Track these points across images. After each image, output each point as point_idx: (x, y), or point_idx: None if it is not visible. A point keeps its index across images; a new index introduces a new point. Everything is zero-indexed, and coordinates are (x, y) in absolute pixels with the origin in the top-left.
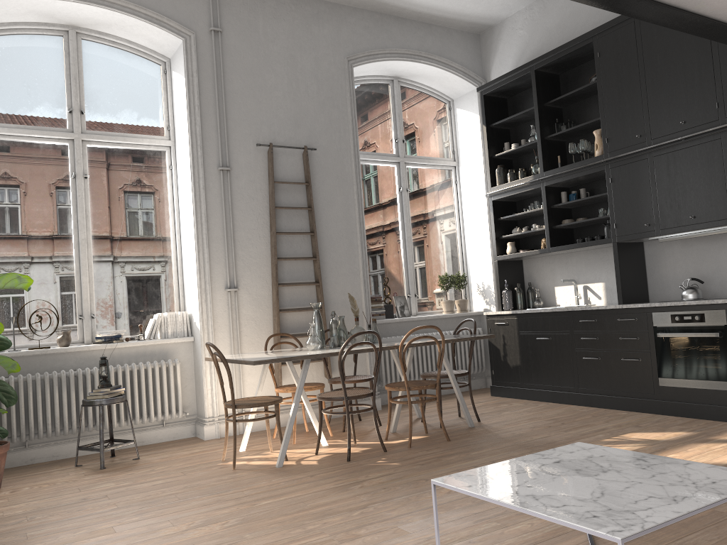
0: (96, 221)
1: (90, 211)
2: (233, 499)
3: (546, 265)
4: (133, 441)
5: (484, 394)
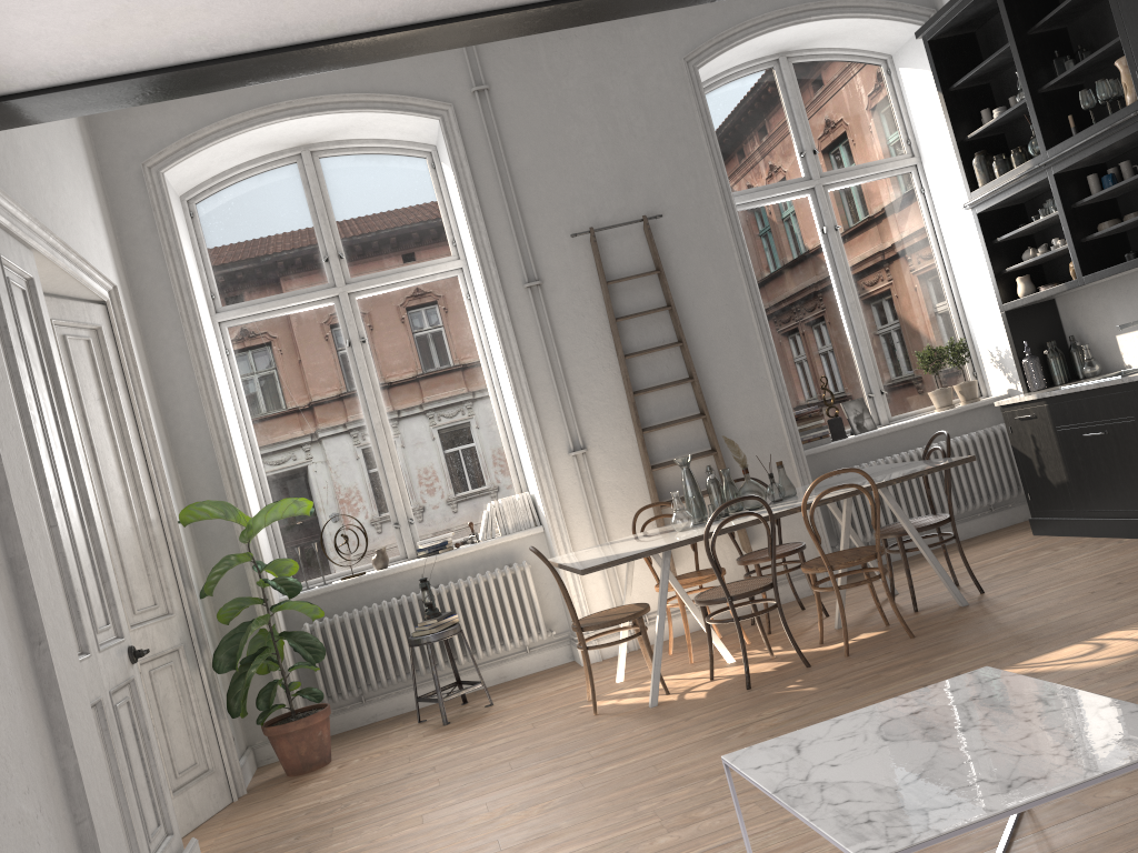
0: (389, 396)
1: (379, 383)
2: (573, 766)
3: (1094, 302)
4: (481, 683)
5: (1024, 532)
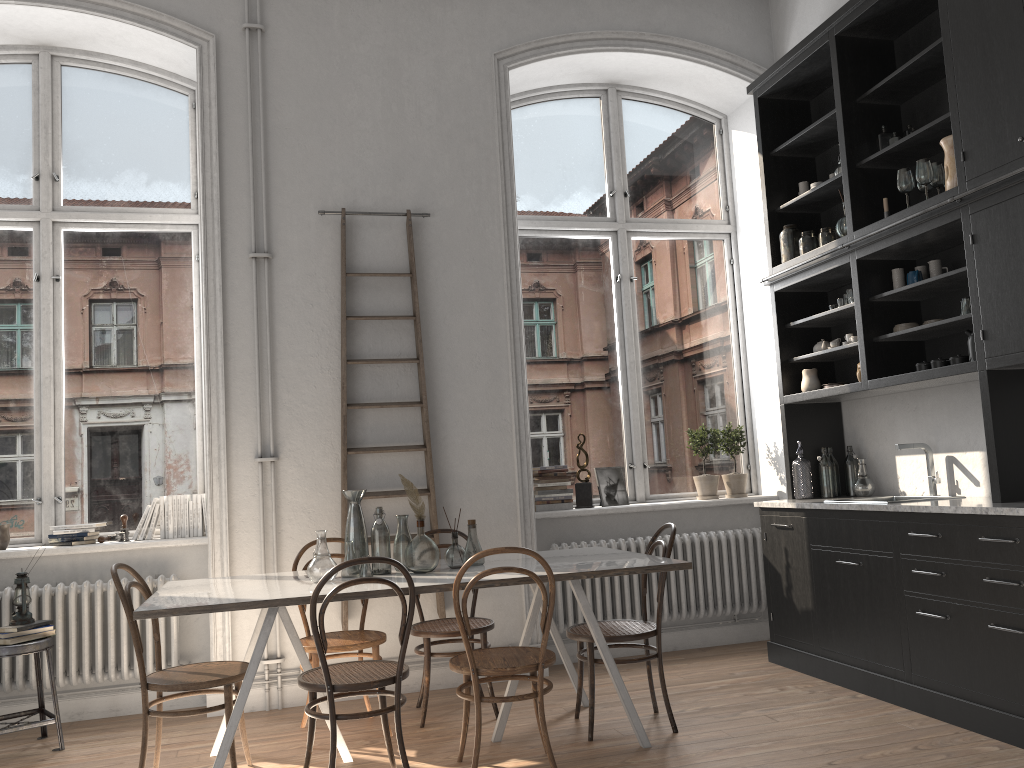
0: (72, 348)
1: (63, 332)
2: None
3: (880, 413)
4: (54, 719)
5: (762, 655)
